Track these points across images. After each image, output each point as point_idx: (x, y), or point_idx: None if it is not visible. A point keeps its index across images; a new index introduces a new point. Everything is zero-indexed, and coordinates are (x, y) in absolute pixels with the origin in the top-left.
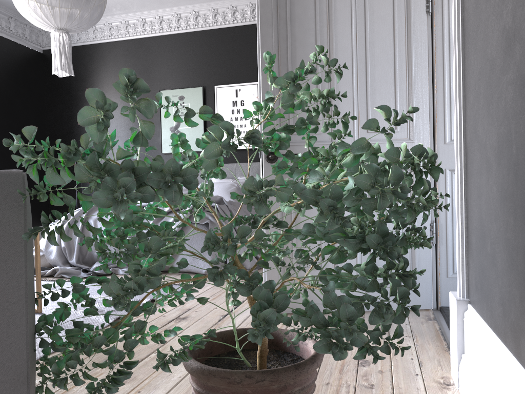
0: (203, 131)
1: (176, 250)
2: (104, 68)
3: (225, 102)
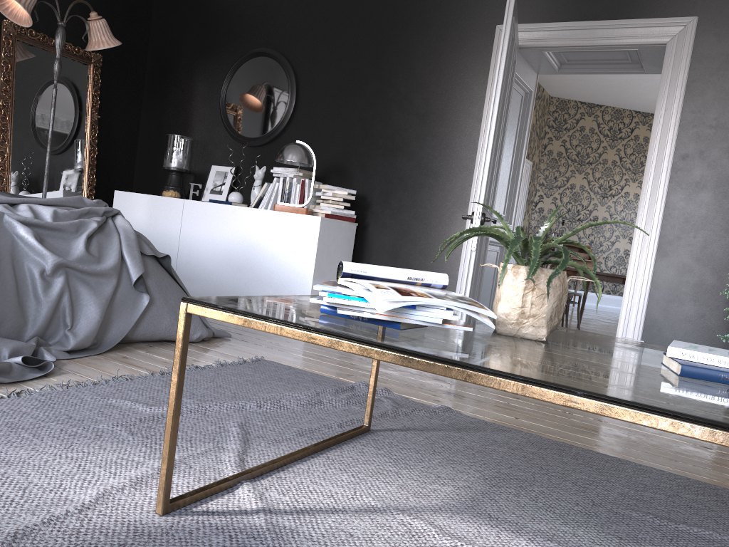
0: None
1: None
2: None
3: None
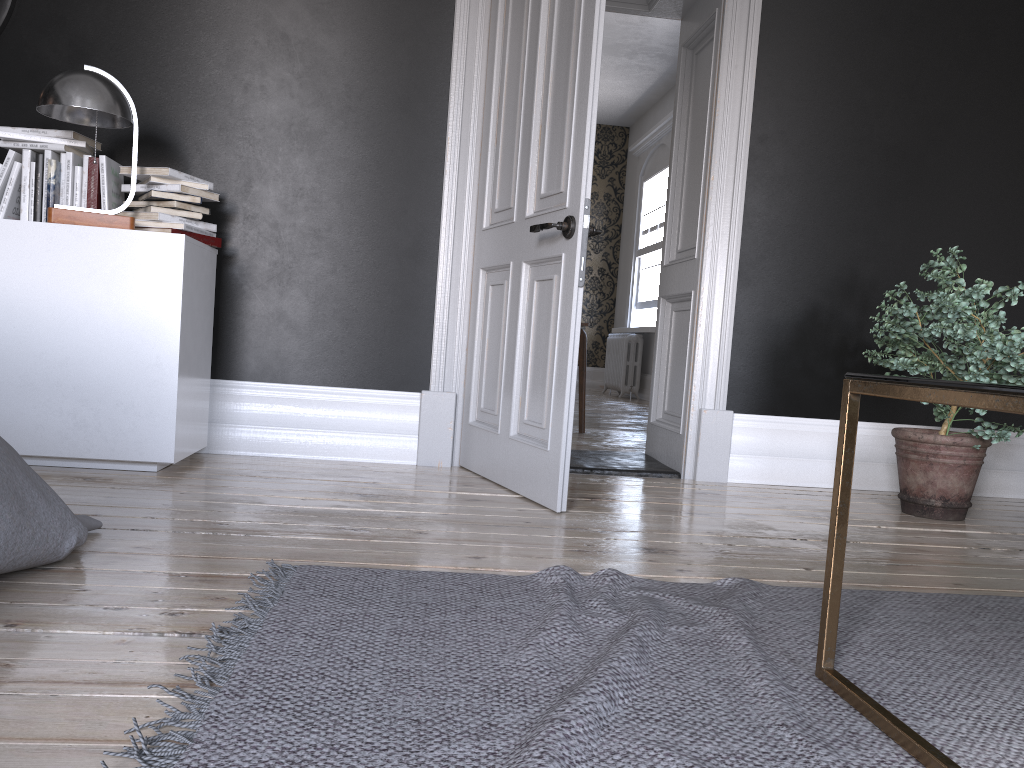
0: None
1: None
2: None
3: None
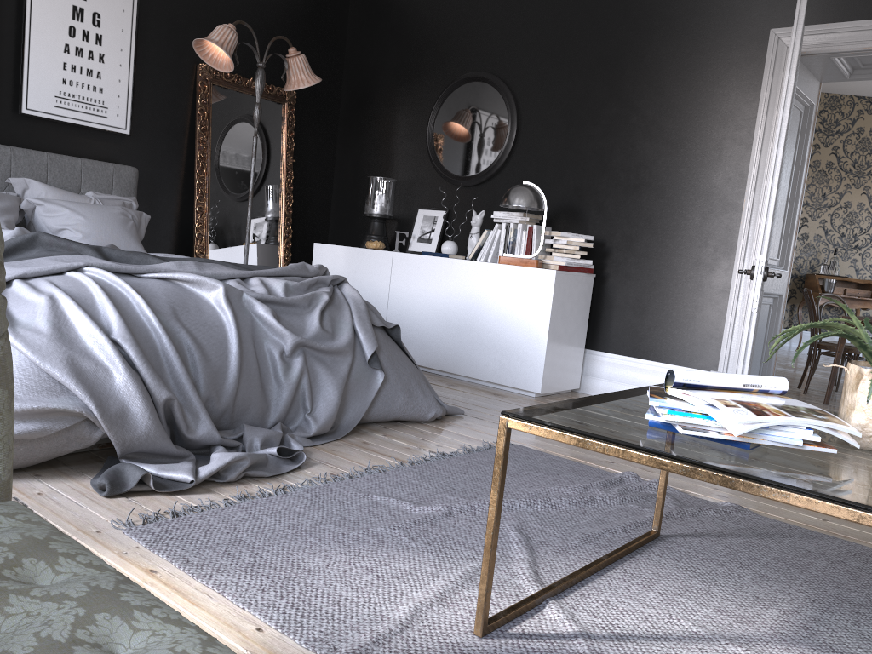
0: None
1: None
2: None
3: (54, 2)
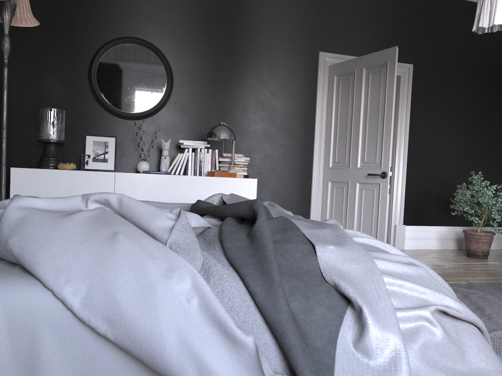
0: None
1: None
2: None
3: None
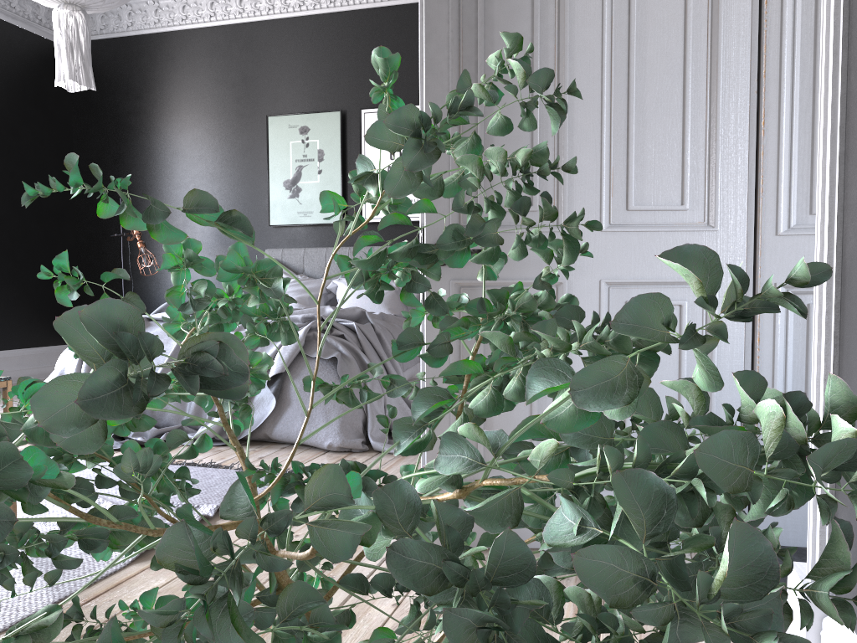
0: (340, 189)
1: (56, 630)
2: (174, 76)
3: None
